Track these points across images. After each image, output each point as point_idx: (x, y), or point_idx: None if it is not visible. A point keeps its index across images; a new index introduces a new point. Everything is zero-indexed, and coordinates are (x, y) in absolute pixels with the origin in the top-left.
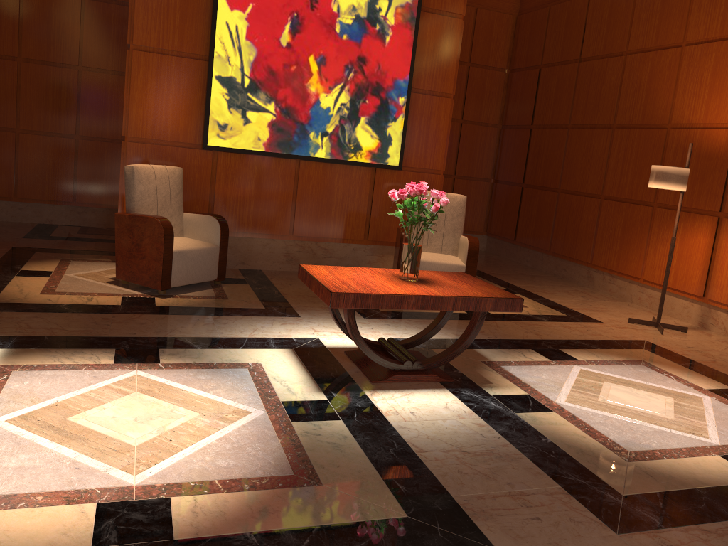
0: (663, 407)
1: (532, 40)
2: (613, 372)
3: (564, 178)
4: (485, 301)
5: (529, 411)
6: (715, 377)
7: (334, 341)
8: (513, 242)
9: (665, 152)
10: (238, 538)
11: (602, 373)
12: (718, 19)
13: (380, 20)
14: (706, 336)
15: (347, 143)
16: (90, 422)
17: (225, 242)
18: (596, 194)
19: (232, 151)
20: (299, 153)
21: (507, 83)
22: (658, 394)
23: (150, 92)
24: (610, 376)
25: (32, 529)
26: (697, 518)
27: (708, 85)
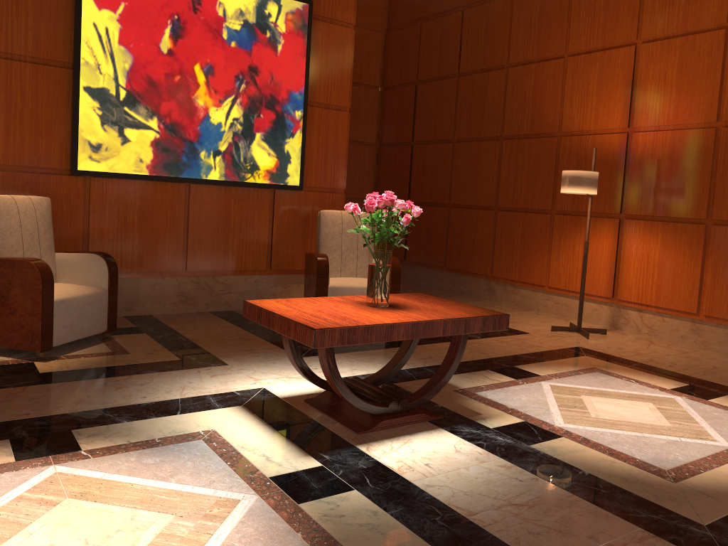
0: (652, 414)
1: (405, 57)
2: (581, 384)
3: (454, 192)
4: (474, 321)
5: (541, 441)
6: (666, 375)
7: (284, 389)
8: (403, 262)
9: (558, 160)
10: None
11: (572, 386)
12: (598, 30)
13: (271, 26)
14: (624, 336)
15: (242, 162)
16: None
17: (114, 284)
18: (490, 206)
19: (109, 176)
20: (189, 176)
21: (381, 101)
22: (636, 400)
23: None
24: (581, 388)
25: None
26: None
27: (595, 93)
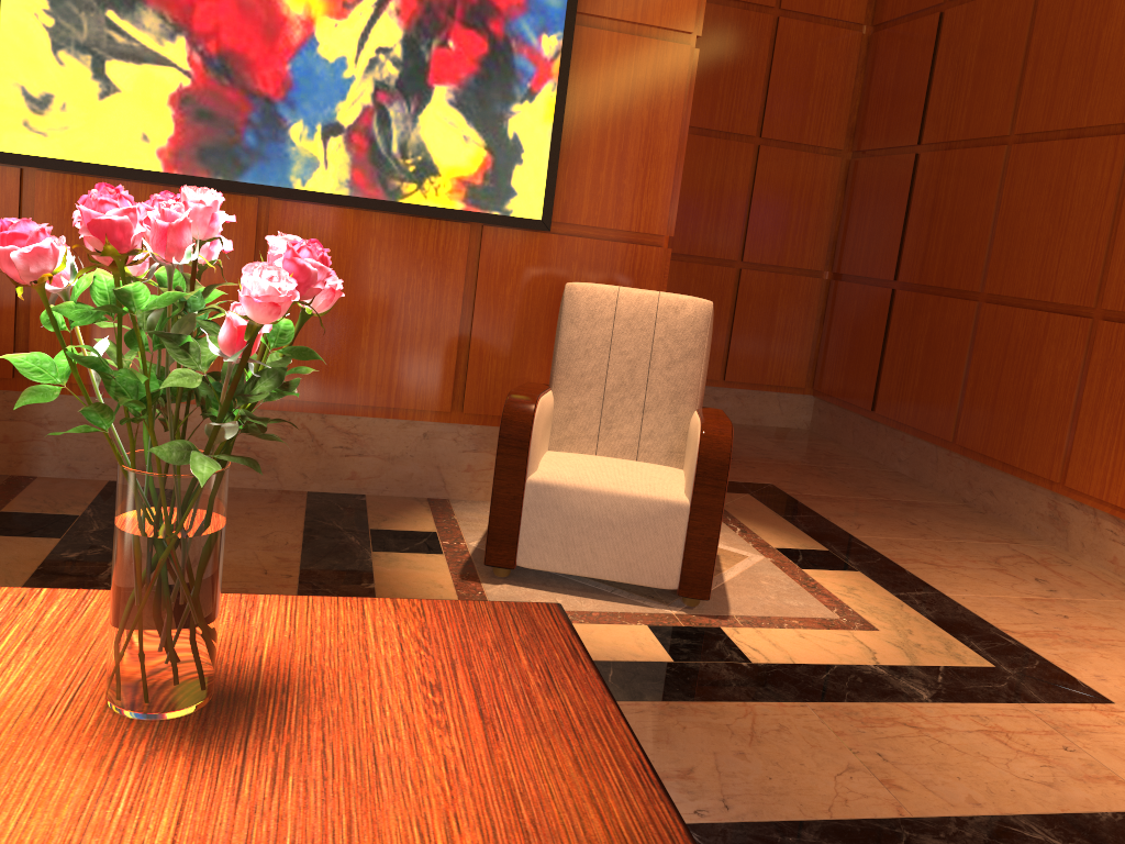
0: None
1: None
2: None
3: (996, 266)
4: None
5: None
6: None
7: None
8: (870, 416)
9: None
10: None
11: None
12: None
13: None
14: None
15: (396, 155)
16: None
17: None
18: (1081, 306)
19: (69, 170)
20: (262, 181)
21: (867, 57)
22: None
23: None
24: None
25: None
26: None
27: None
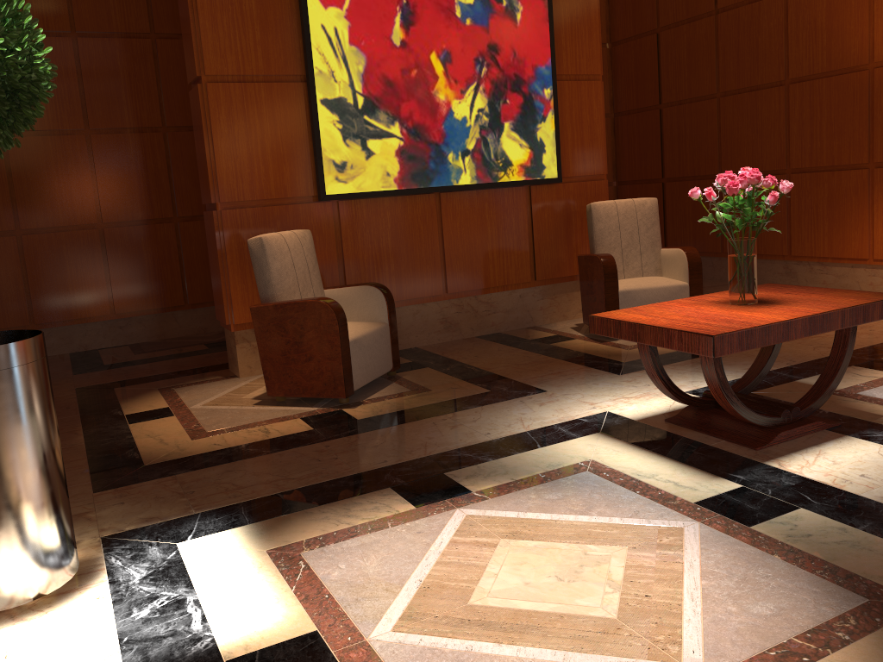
0: None
1: (638, 1)
2: None
3: (725, 159)
4: (872, 307)
5: None
6: None
7: (632, 411)
8: None
9: (872, 99)
10: None
11: None
12: None
13: None
14: None
15: (493, 159)
16: (508, 600)
17: (393, 316)
18: (778, 169)
19: (358, 197)
20: (439, 184)
21: (611, 60)
22: None
23: (239, 136)
24: None
25: None
26: None
27: None
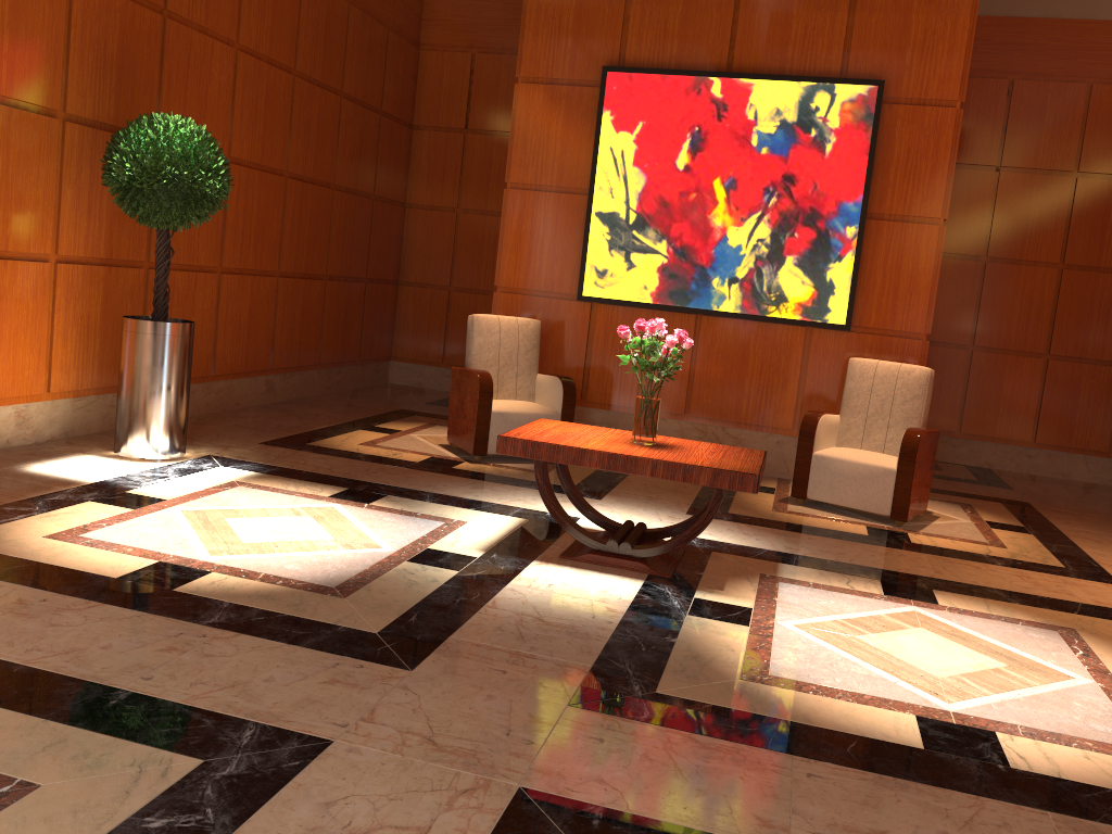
0: (958, 666)
1: None
2: (967, 625)
3: None
4: (698, 470)
5: (710, 618)
6: None
7: (593, 523)
8: None
9: None
10: (215, 602)
11: (942, 621)
12: None
13: (817, 123)
14: None
15: (765, 292)
16: (237, 524)
17: (569, 409)
18: None
19: (612, 303)
20: (697, 306)
21: None
22: (990, 656)
23: (524, 234)
24: (948, 626)
25: (99, 561)
26: (709, 731)
27: None
